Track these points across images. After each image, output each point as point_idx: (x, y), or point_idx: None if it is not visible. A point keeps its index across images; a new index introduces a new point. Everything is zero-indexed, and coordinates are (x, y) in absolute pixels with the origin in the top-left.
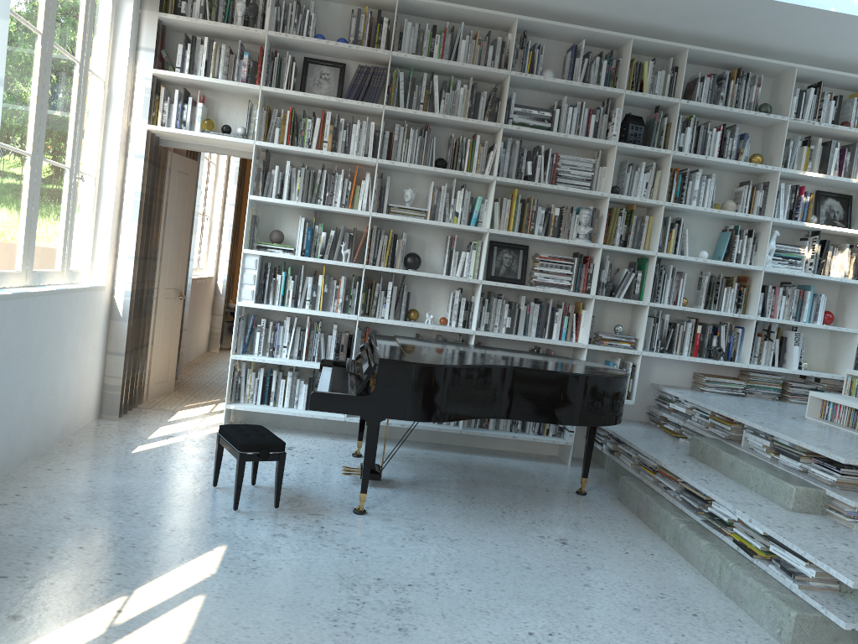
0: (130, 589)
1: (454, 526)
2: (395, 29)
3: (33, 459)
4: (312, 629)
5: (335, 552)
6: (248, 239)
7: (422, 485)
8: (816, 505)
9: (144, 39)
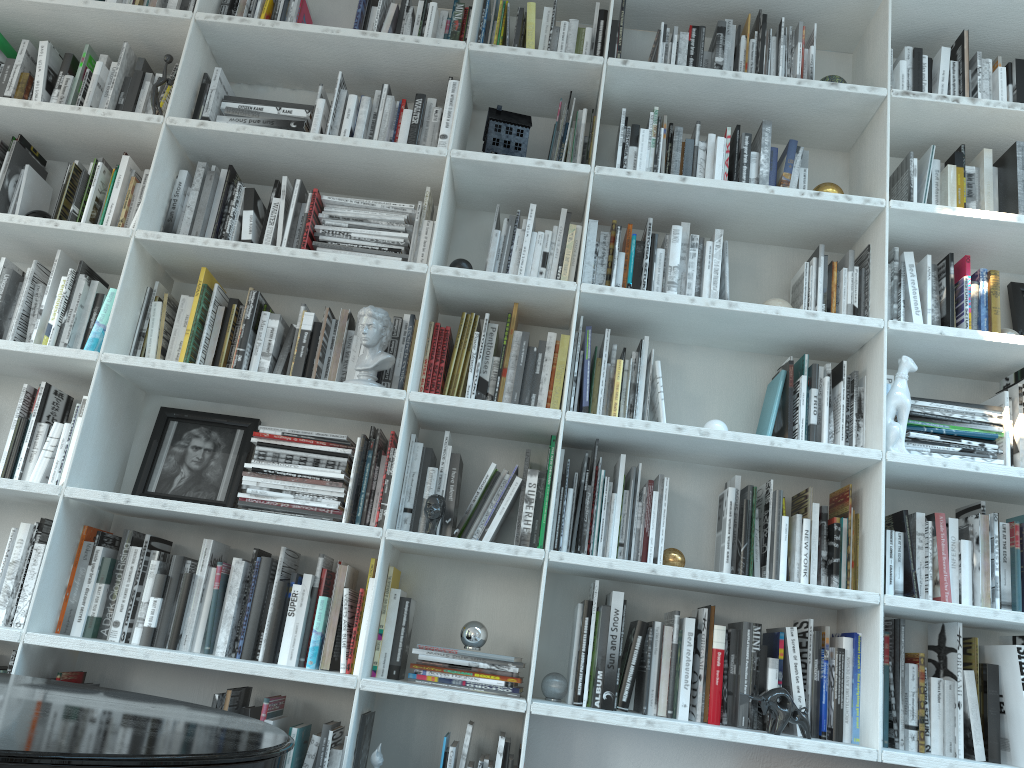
0: None
1: None
2: None
3: None
4: None
5: None
6: None
7: None
8: None
9: None
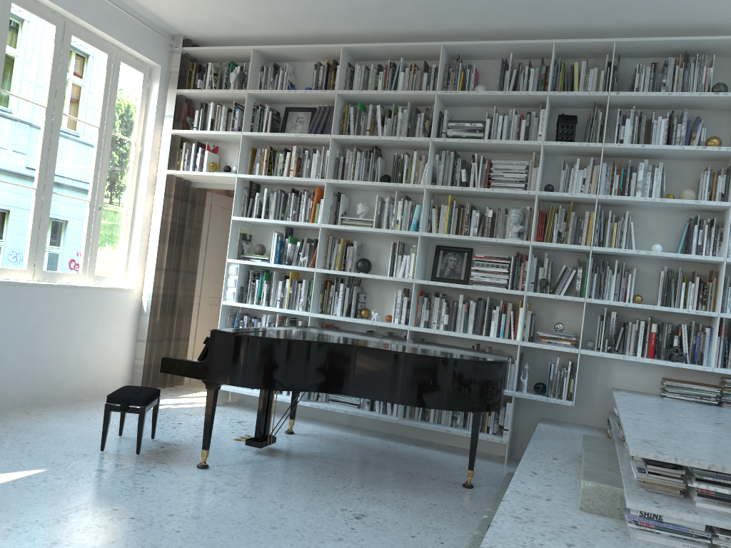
0: None
1: (270, 488)
2: (347, 73)
3: (30, 406)
4: None
5: (121, 487)
6: (237, 252)
7: (305, 458)
8: (611, 506)
9: (167, 109)
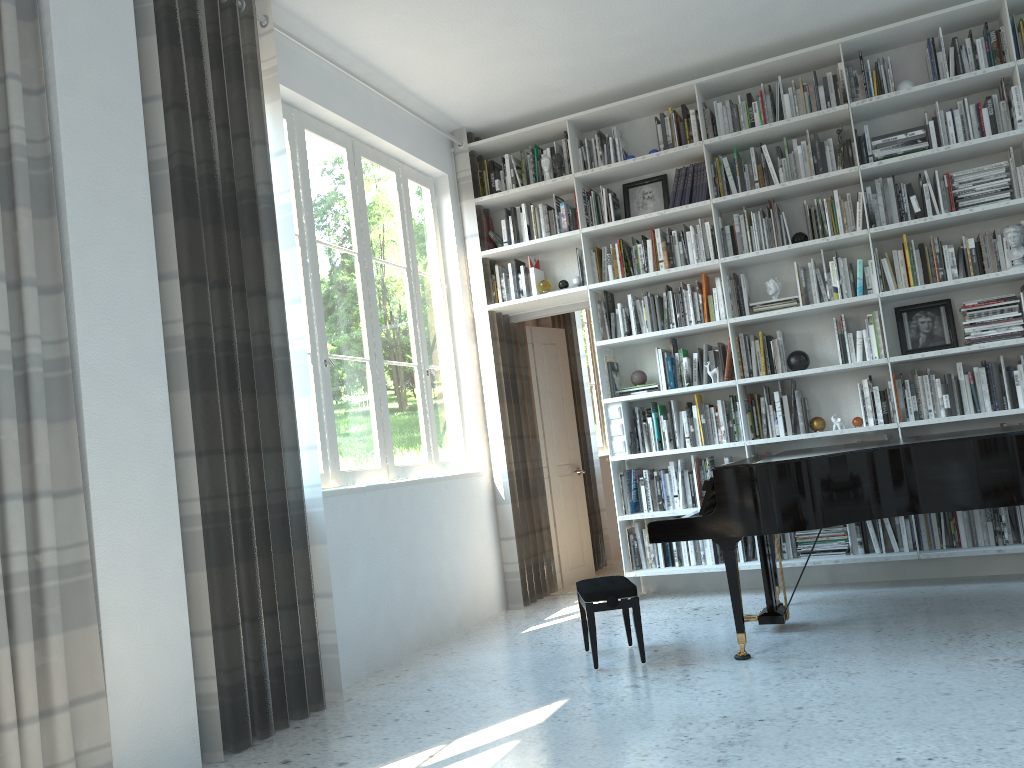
0: (451, 739)
1: (864, 660)
2: (705, 117)
3: (426, 648)
4: (615, 763)
5: (687, 696)
6: (609, 388)
7: (847, 624)
8: None
9: (467, 228)
